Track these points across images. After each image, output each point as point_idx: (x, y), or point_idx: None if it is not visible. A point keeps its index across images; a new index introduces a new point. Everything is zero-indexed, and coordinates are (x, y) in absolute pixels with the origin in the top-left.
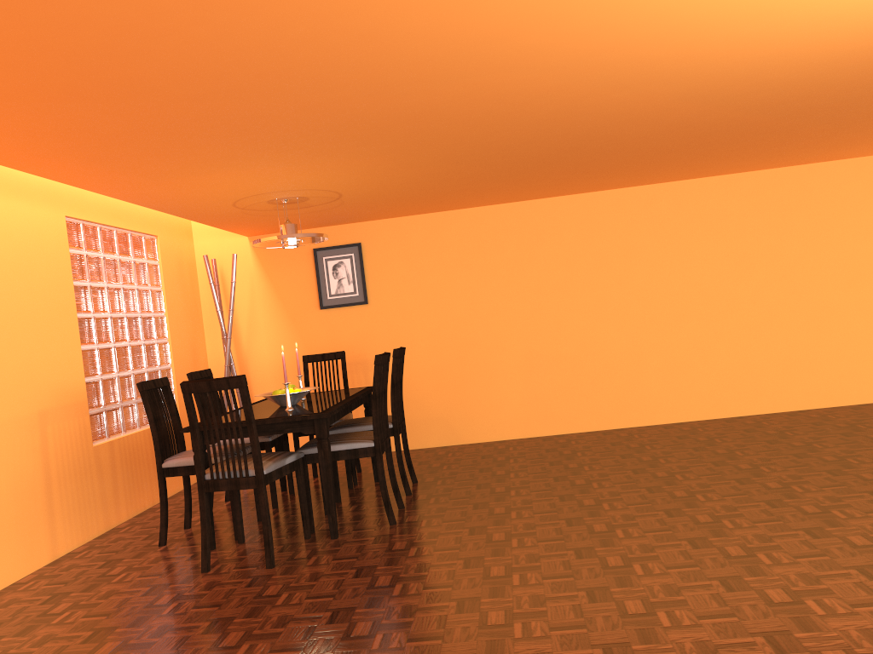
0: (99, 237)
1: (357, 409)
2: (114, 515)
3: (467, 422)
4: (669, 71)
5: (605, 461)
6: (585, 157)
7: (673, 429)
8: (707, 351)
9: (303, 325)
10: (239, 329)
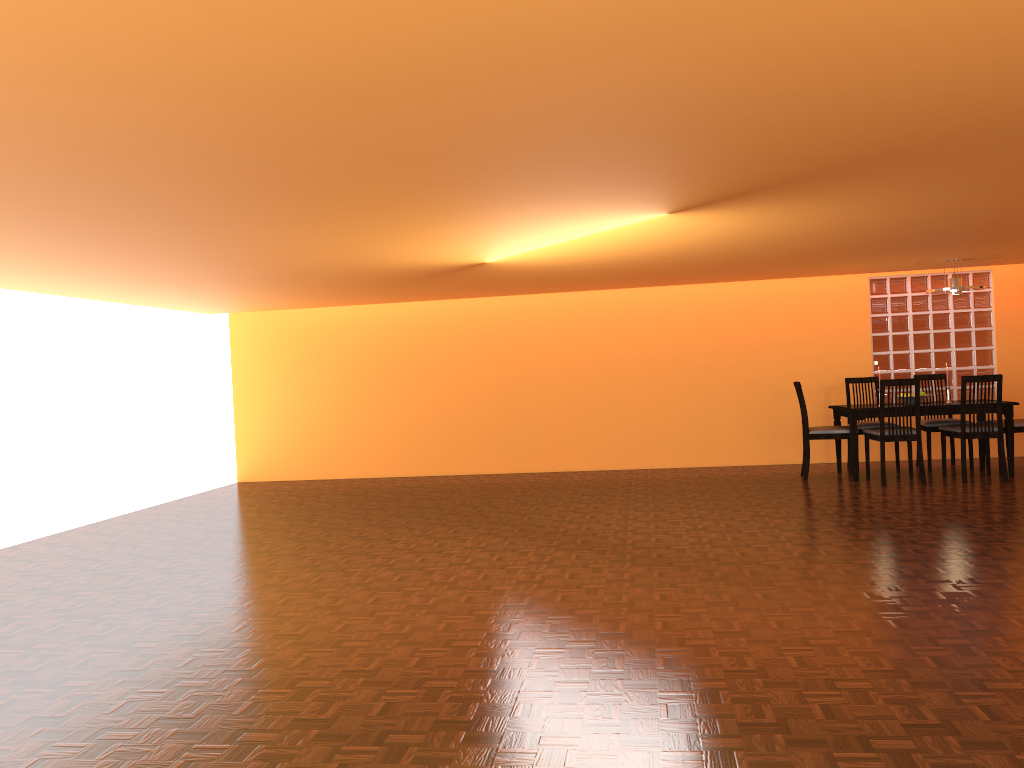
0: (906, 283)
1: None
2: (890, 454)
3: None
4: (804, 240)
5: None
6: None
7: None
8: None
9: None
10: None
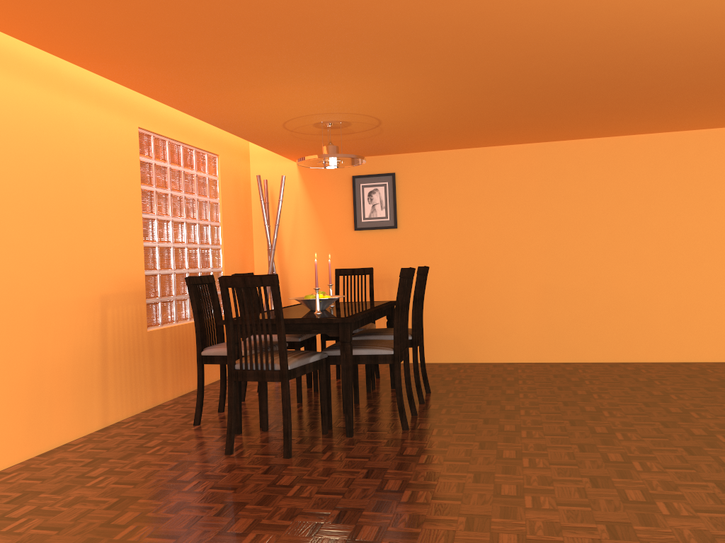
0: (167, 149)
1: (380, 322)
2: (161, 393)
3: (479, 343)
4: None
5: (614, 391)
6: (620, 92)
7: (681, 368)
8: (721, 296)
9: (338, 244)
10: (283, 243)
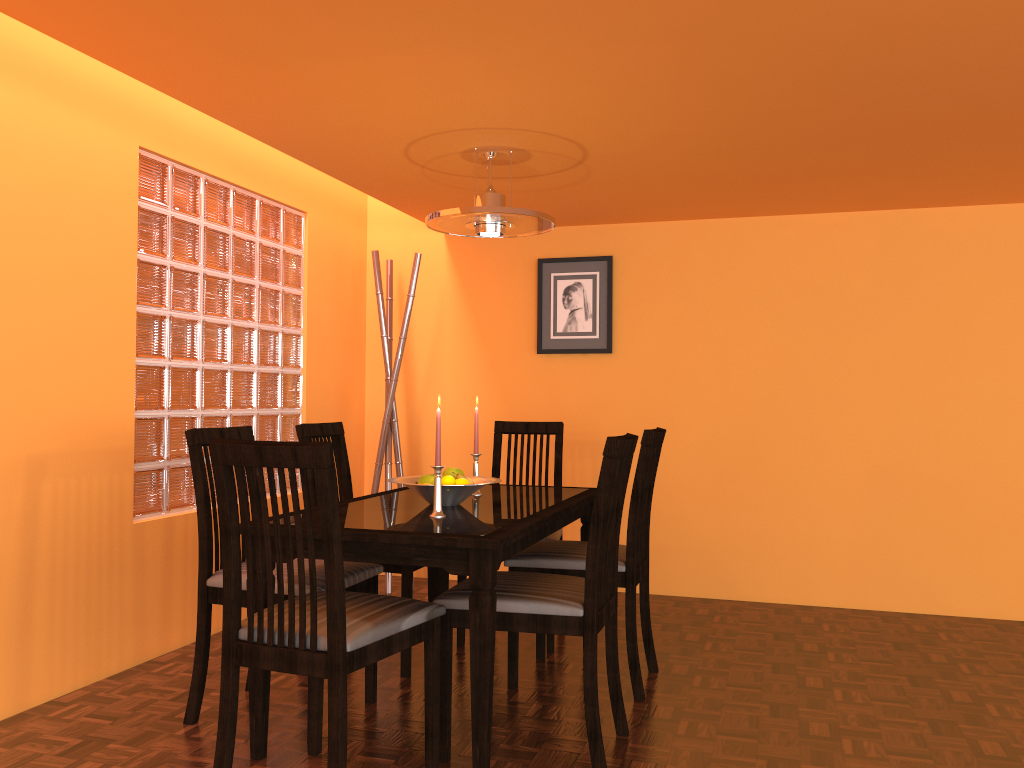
0: (200, 193)
1: None
2: (157, 638)
3: (750, 566)
4: None
5: None
6: None
7: None
8: None
9: (509, 375)
10: (415, 369)
